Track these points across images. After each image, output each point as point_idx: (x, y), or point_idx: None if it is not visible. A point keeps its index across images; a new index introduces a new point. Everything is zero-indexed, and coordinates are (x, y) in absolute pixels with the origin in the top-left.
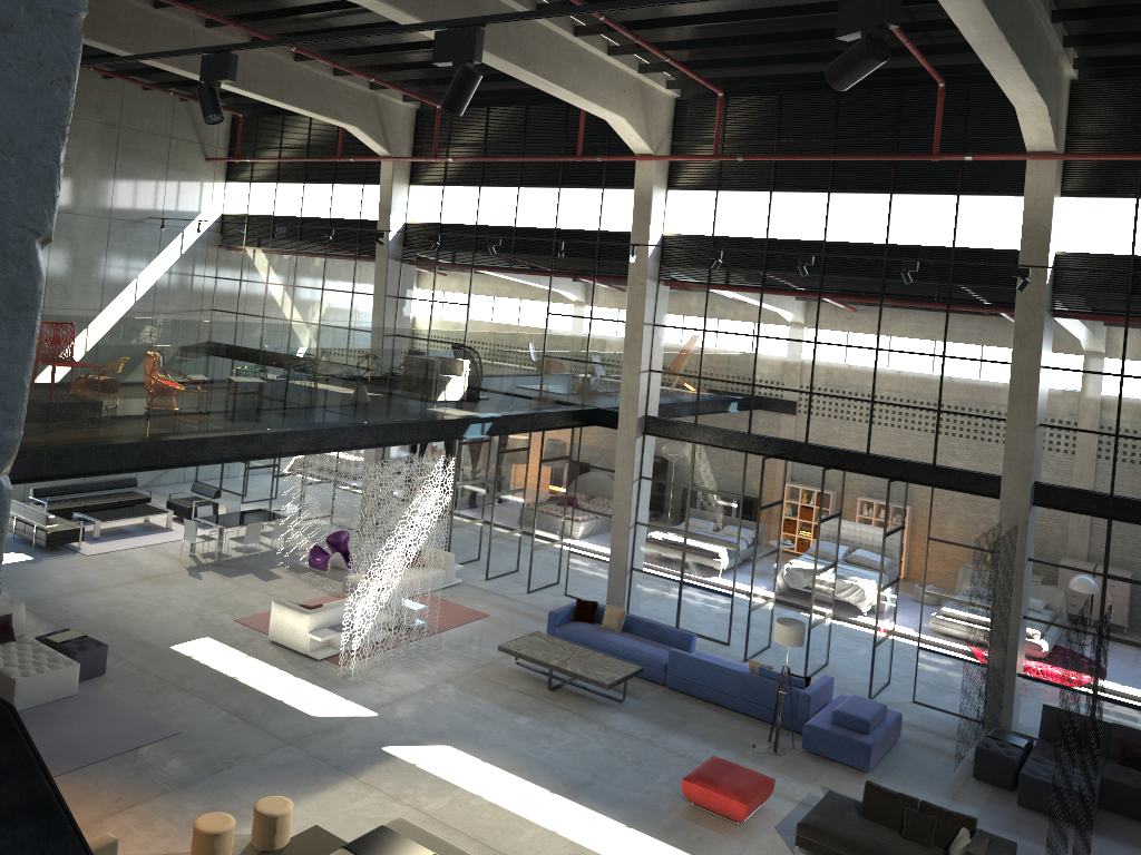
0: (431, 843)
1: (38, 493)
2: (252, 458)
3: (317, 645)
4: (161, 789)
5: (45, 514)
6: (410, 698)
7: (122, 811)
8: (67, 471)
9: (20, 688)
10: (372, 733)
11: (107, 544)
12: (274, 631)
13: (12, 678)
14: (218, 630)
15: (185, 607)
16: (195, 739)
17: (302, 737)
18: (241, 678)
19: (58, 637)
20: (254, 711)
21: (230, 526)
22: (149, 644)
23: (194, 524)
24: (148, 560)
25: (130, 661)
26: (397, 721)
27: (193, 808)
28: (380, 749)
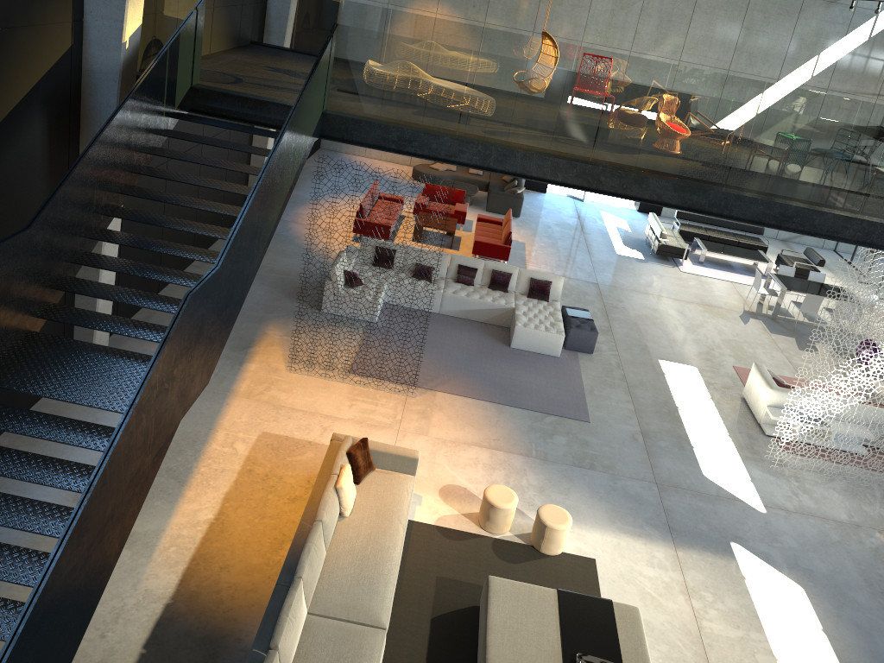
0: (632, 653)
1: (679, 215)
2: (693, 210)
3: (772, 421)
4: (527, 451)
5: (660, 229)
6: (816, 520)
7: (488, 448)
8: (509, 169)
9: (517, 333)
10: (739, 524)
11: (703, 270)
12: (746, 390)
13: (515, 323)
14: (710, 367)
15: (706, 337)
16: (592, 433)
17: (672, 485)
18: (682, 411)
19: (573, 312)
20: (660, 441)
21: (792, 289)
22: (647, 350)
23: (760, 276)
24: (720, 292)
25: (619, 355)
26: (775, 531)
27: (529, 479)
28: (727, 542)
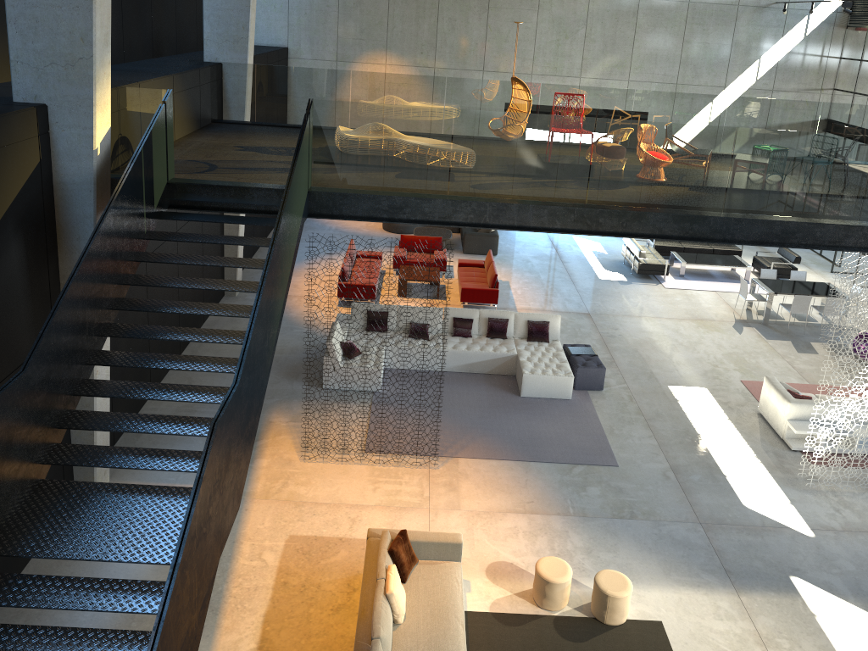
0: None
1: None
2: (695, 239)
3: (795, 434)
4: (564, 510)
5: (638, 249)
6: (866, 536)
7: (524, 513)
8: (506, 223)
9: (526, 381)
10: (792, 554)
11: (686, 283)
12: (762, 405)
13: (522, 371)
14: (719, 385)
15: (707, 354)
16: (624, 478)
17: (716, 522)
18: (704, 438)
19: (575, 349)
20: (692, 475)
21: (779, 292)
22: (654, 377)
23: (746, 284)
24: (708, 304)
25: (628, 387)
26: (829, 555)
27: (574, 541)
28: (787, 577)
